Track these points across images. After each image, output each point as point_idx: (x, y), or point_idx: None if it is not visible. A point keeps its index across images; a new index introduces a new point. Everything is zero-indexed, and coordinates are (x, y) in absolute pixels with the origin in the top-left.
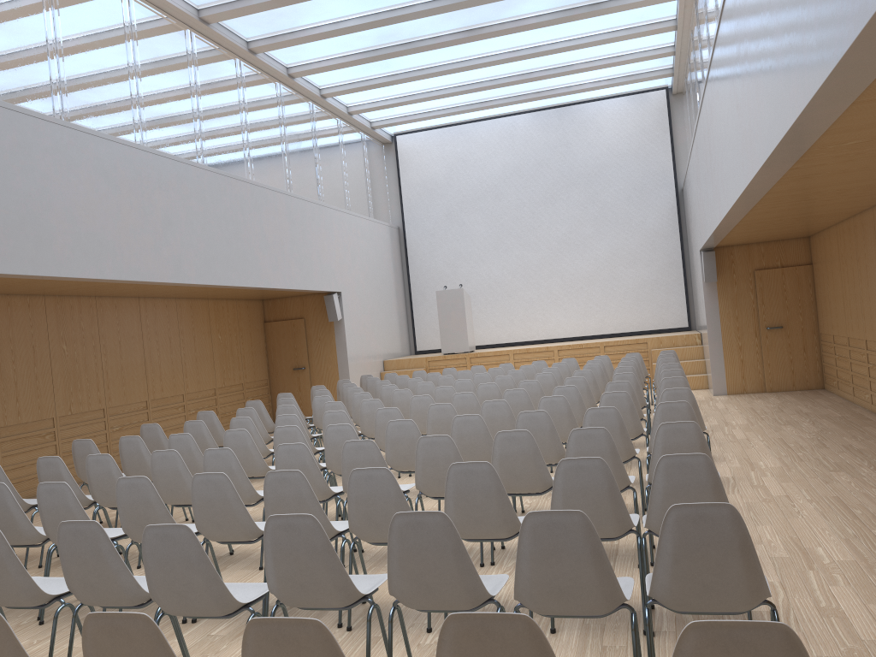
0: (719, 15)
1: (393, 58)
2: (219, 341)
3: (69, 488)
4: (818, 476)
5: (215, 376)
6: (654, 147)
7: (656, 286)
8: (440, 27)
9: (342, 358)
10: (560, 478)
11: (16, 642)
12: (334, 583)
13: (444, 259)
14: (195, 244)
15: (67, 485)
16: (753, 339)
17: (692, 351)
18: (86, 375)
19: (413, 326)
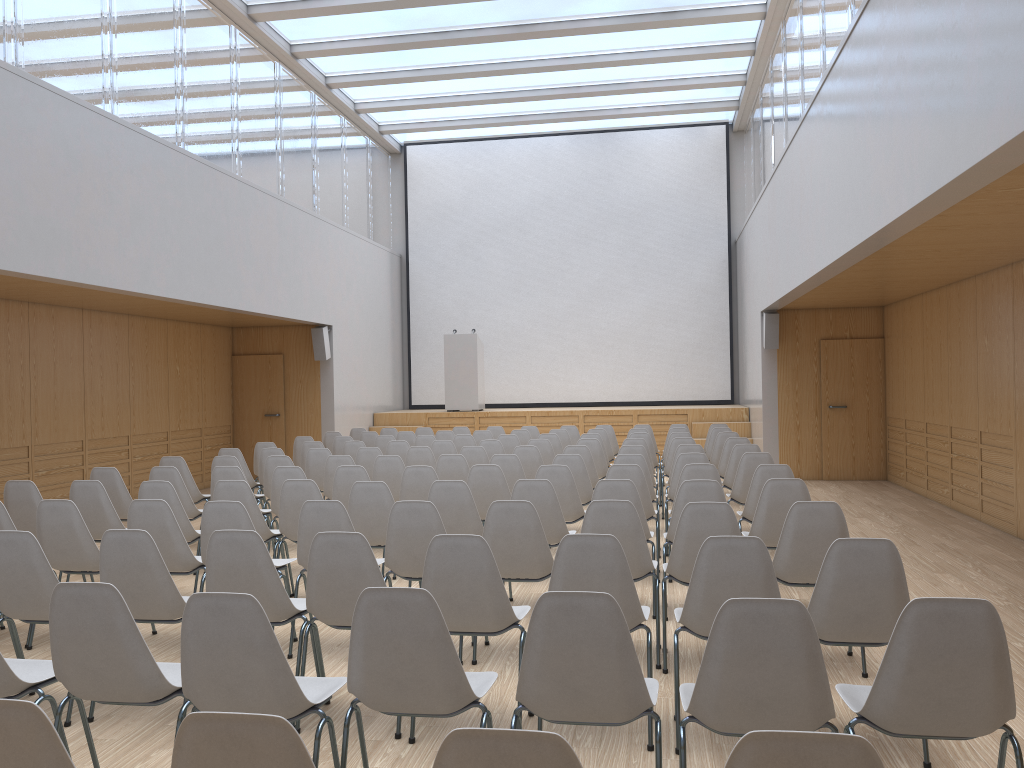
0: (849, 32)
1: (421, 49)
2: (177, 374)
3: (35, 540)
4: (922, 578)
5: (168, 417)
6: (708, 190)
7: (698, 350)
8: (485, 18)
9: (327, 406)
10: (705, 561)
11: (61, 752)
12: (444, 681)
13: (453, 298)
14: (168, 247)
15: (32, 536)
16: (813, 418)
17: (738, 427)
18: (9, 402)
19: (410, 375)
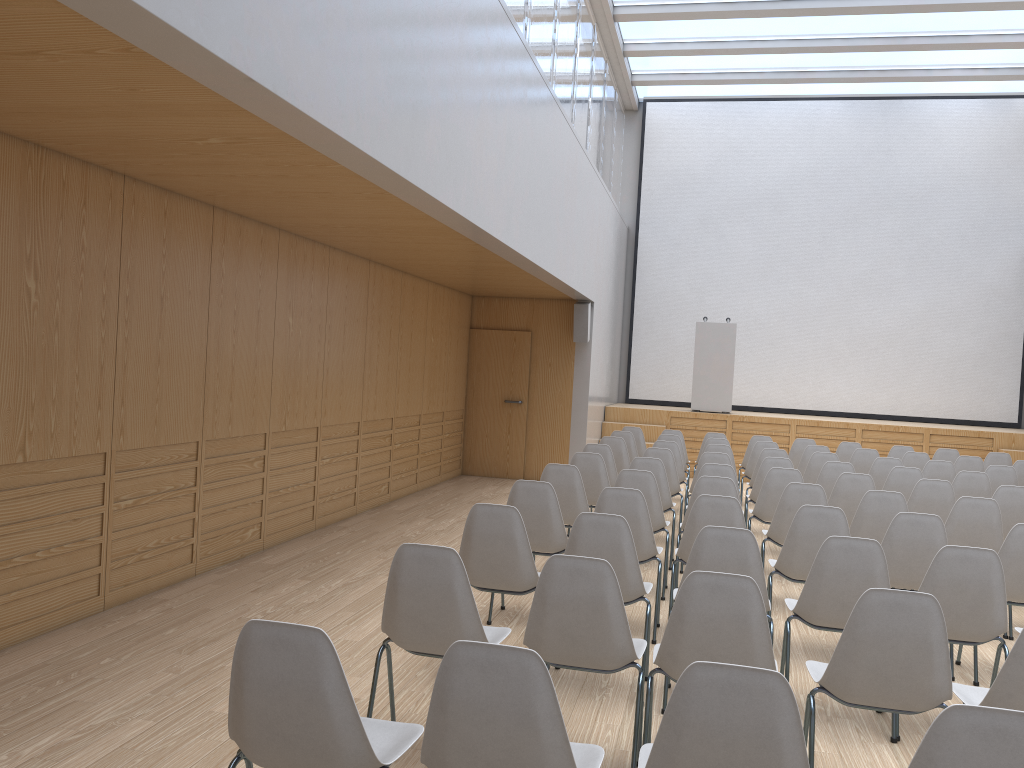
0: None
1: None
2: (431, 346)
3: None
4: None
5: (422, 397)
6: (1011, 174)
7: (982, 361)
8: None
9: (580, 397)
10: None
11: None
12: None
13: (687, 280)
14: (522, 188)
15: None
16: None
17: None
18: (307, 371)
19: (629, 364)
